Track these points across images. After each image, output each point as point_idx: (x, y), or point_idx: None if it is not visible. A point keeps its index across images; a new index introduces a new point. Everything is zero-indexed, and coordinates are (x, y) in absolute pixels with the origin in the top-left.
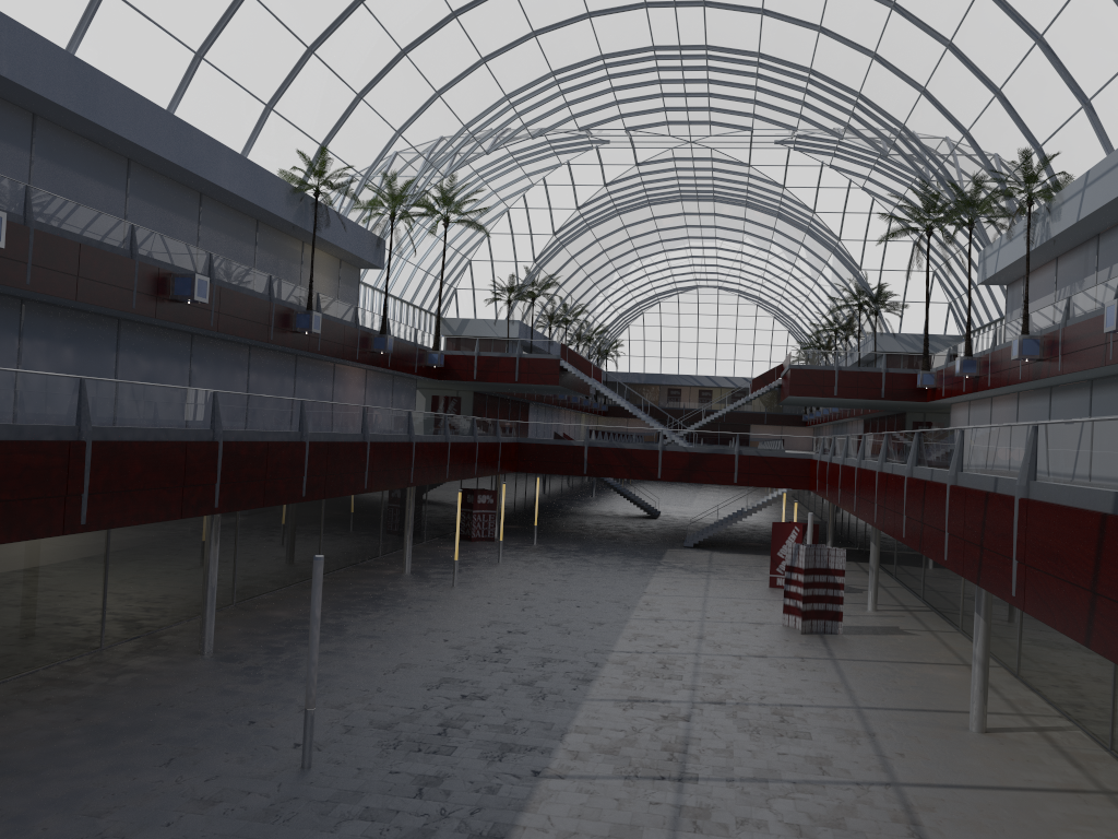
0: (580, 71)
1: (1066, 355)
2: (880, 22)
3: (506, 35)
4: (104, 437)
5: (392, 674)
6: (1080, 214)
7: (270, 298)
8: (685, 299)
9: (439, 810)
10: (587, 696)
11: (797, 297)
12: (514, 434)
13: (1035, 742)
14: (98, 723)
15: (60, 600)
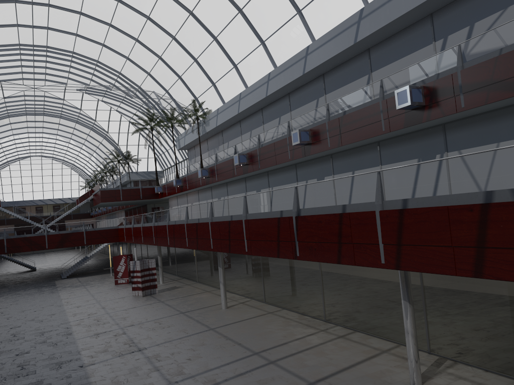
0: None
1: (218, 174)
2: (131, 45)
3: None
4: None
5: None
6: (217, 124)
7: None
8: (23, 163)
9: None
10: (76, 338)
11: (84, 159)
12: None
13: (243, 306)
14: None
15: None
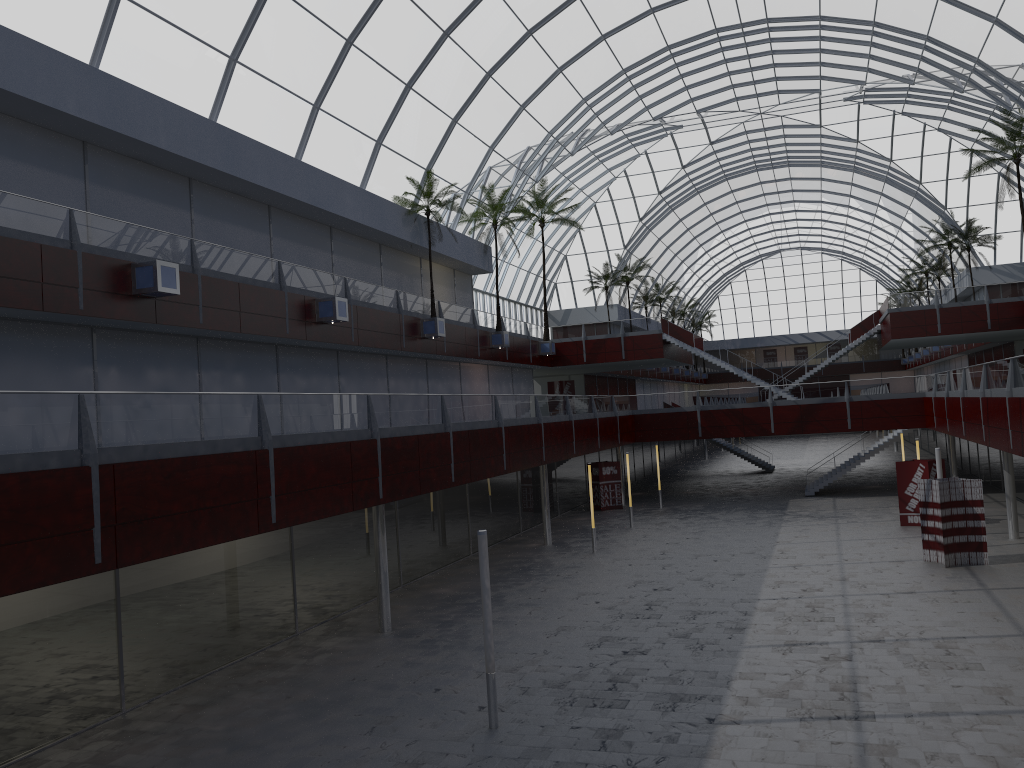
0: (649, 64)
1: None
2: None
3: (577, 43)
4: (282, 444)
5: (554, 637)
6: None
7: (398, 311)
8: (769, 264)
9: (625, 760)
10: (744, 644)
11: (882, 246)
12: (629, 407)
13: None
14: (305, 699)
15: (258, 593)
